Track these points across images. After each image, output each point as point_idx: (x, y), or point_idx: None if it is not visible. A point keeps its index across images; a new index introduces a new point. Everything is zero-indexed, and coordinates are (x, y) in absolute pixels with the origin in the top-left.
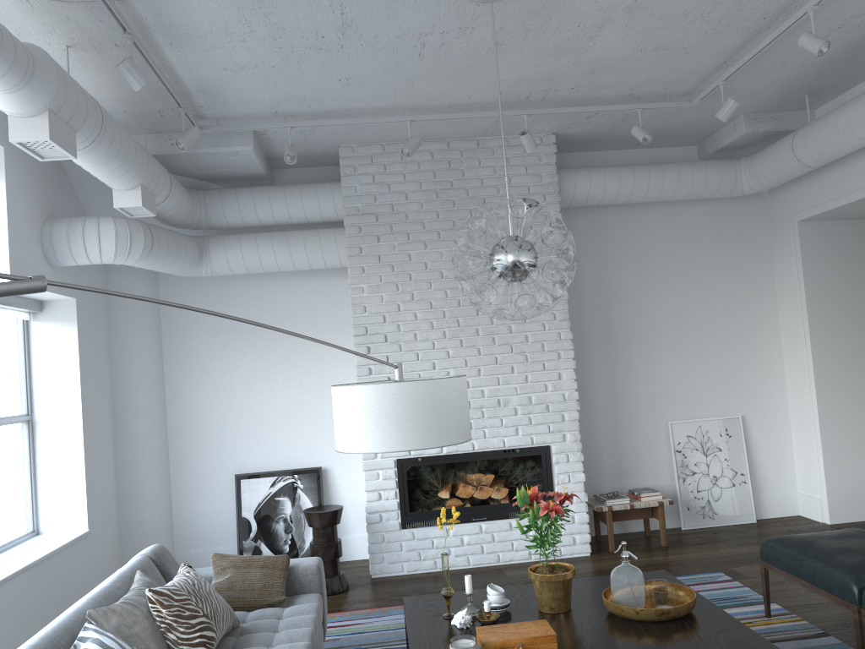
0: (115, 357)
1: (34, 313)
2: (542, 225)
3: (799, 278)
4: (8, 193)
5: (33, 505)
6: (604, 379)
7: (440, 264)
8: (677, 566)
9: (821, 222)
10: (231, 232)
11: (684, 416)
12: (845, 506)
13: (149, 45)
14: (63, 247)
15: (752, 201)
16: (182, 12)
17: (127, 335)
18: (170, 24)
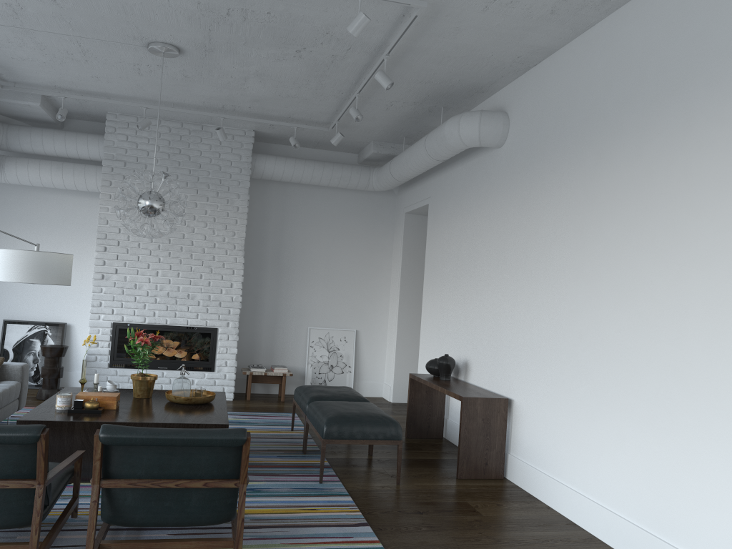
0: None
1: None
2: (236, 187)
3: (401, 248)
4: None
5: None
6: (271, 293)
7: None
8: (276, 409)
9: (419, 216)
10: (27, 155)
11: (320, 325)
12: (403, 392)
13: None
14: None
15: (387, 195)
16: None
17: None
18: None
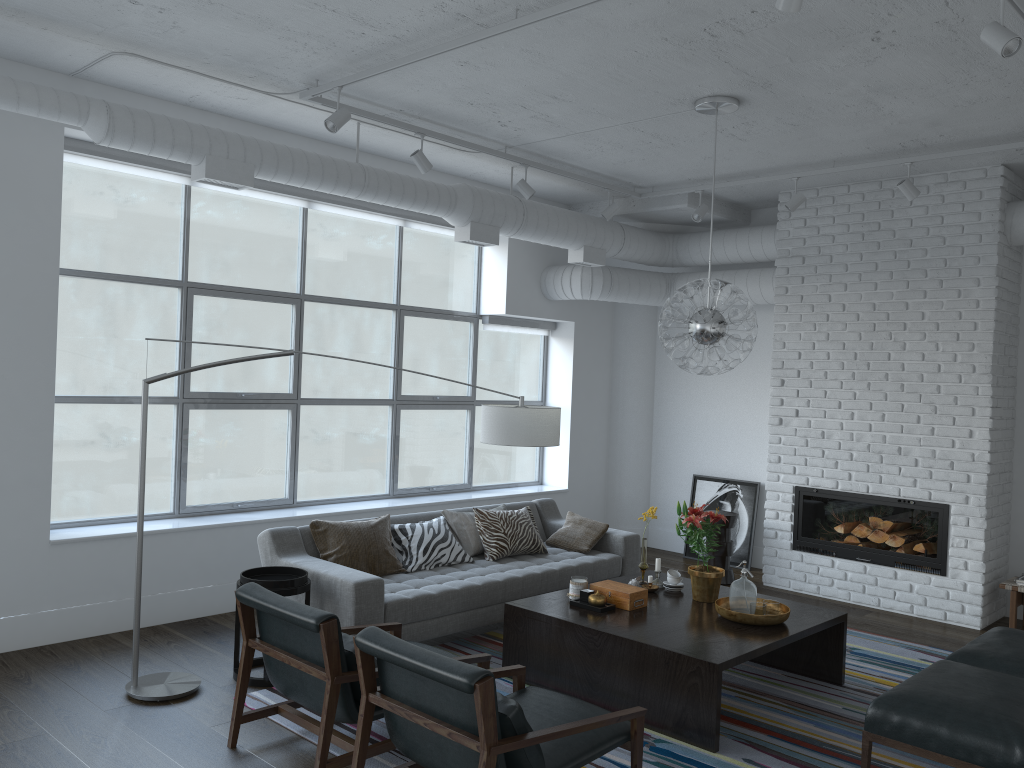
0: (614, 366)
1: (551, 331)
2: (973, 268)
3: None
4: (510, 254)
5: (539, 464)
6: None
7: (857, 306)
8: None
9: None
10: (712, 267)
11: None
12: None
13: (552, 160)
14: (551, 287)
15: None
16: (548, 146)
17: (624, 350)
18: (550, 151)
